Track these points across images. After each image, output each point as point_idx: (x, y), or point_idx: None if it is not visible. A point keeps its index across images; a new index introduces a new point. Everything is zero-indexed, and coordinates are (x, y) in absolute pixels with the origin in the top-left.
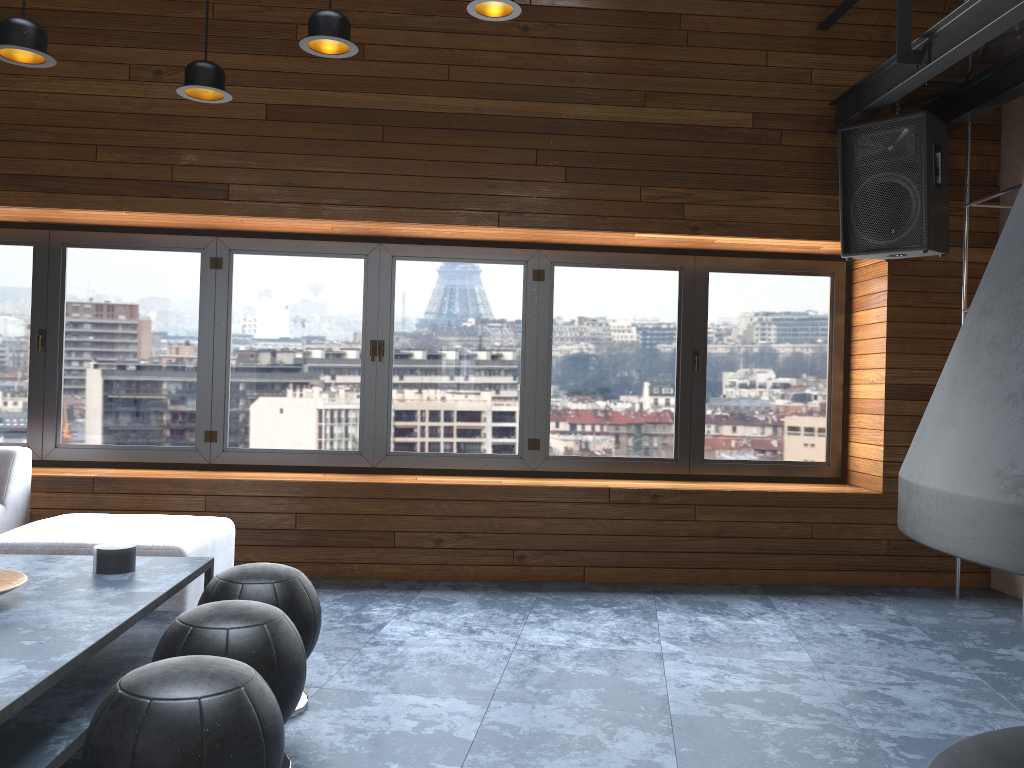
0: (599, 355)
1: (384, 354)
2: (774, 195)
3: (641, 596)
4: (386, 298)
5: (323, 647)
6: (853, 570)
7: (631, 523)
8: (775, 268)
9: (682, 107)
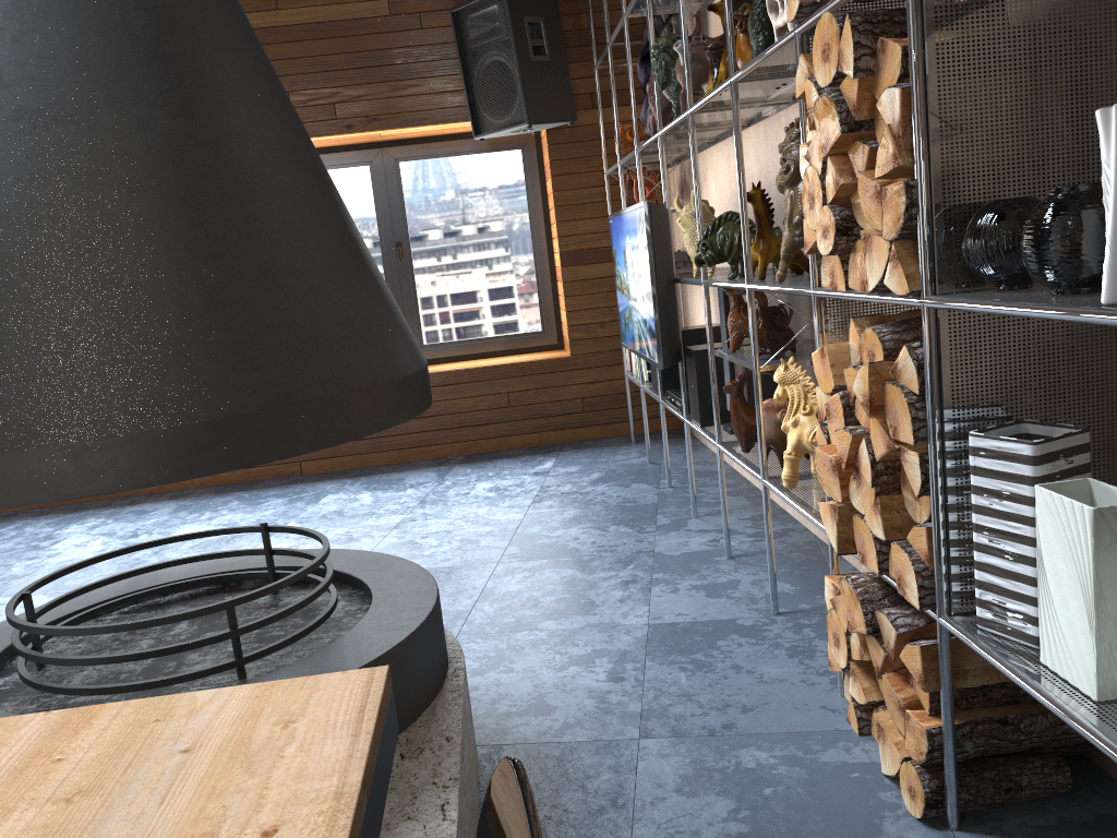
0: None
1: None
2: (423, 81)
3: (336, 482)
4: None
5: None
6: (553, 430)
7: None
8: (464, 149)
9: (315, 4)
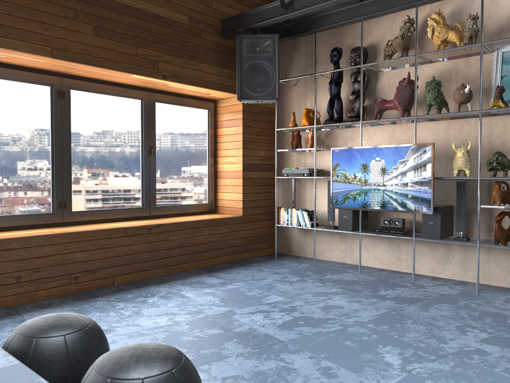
0: (99, 147)
1: None
2: (199, 64)
3: (158, 286)
4: None
5: None
6: (233, 254)
7: (138, 246)
8: (185, 103)
9: (156, 4)
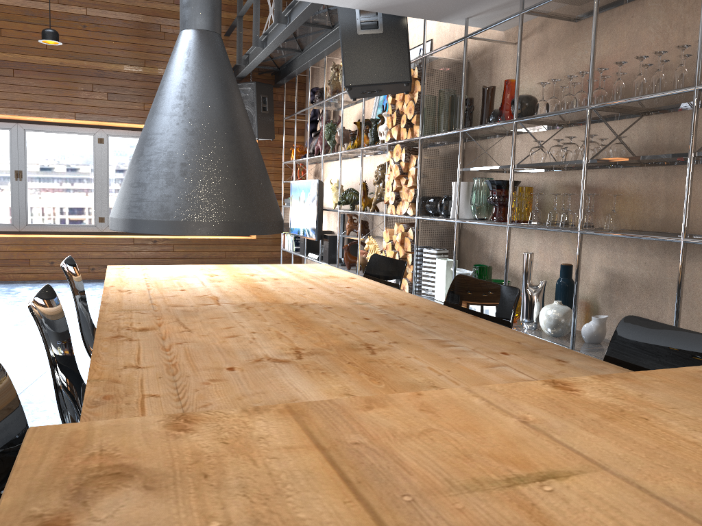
0: None
1: (22, 177)
2: None
3: None
4: (22, 150)
5: None
6: None
7: (144, 253)
8: None
9: (163, 68)
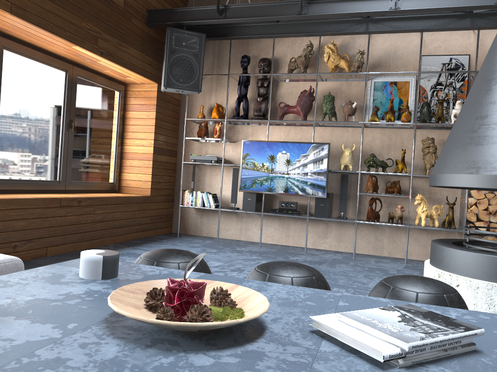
0: (25, 115)
1: None
2: (128, 47)
3: None
4: None
5: None
6: (141, 231)
7: (69, 218)
8: (102, 82)
9: None
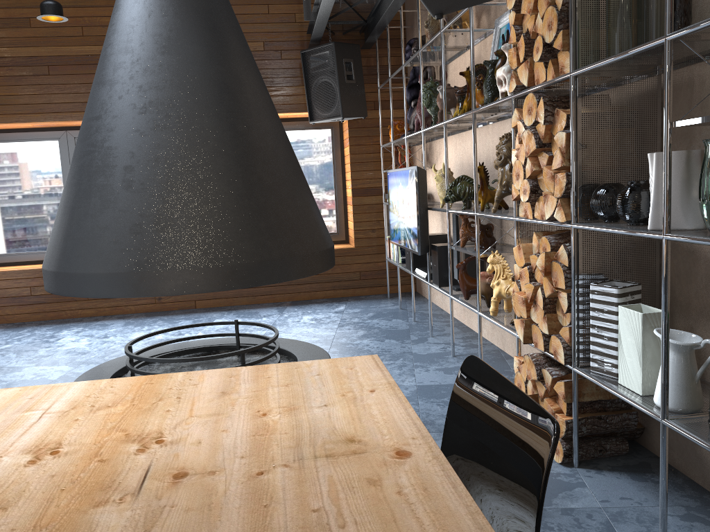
0: None
1: None
2: (280, 88)
3: (218, 313)
4: None
5: (19, 351)
6: (342, 289)
7: None
8: (298, 127)
9: None
